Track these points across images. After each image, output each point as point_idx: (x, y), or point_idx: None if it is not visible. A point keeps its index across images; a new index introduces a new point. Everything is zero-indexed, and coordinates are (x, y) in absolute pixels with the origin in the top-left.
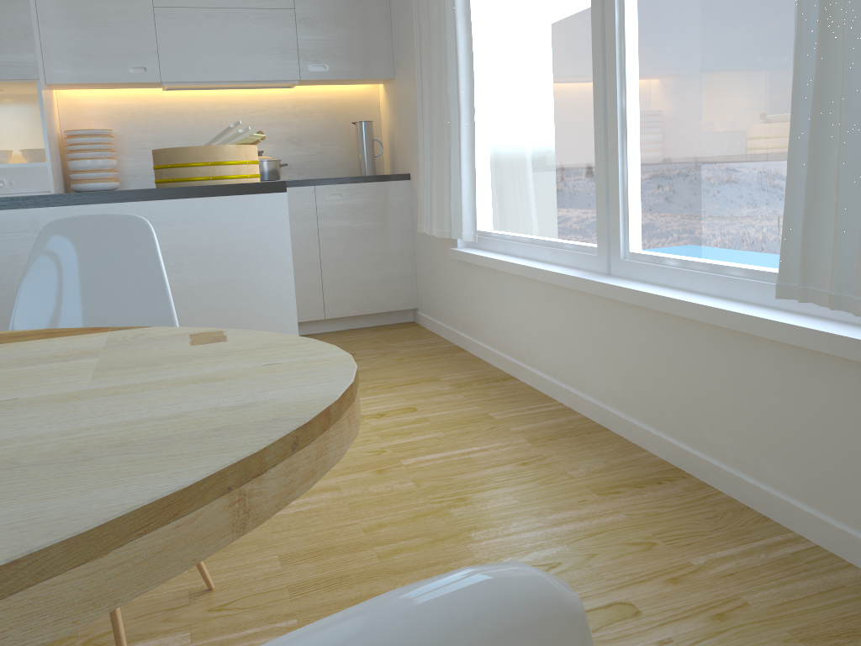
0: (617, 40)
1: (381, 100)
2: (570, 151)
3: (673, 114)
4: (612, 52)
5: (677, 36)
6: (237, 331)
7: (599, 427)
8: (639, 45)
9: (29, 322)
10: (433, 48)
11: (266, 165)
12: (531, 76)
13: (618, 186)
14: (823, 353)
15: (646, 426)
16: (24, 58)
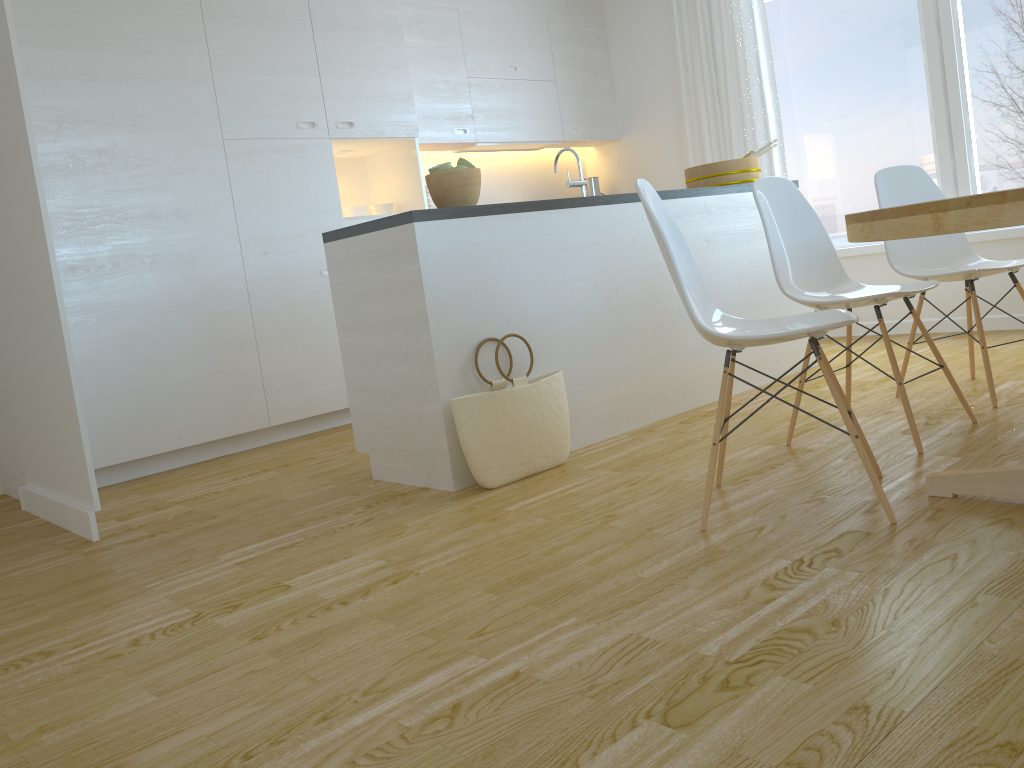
0: (959, 85)
1: (588, 161)
2: (899, 163)
3: (1017, 124)
4: (955, 93)
5: (1017, 79)
6: None
7: (974, 331)
8: (978, 87)
9: None
10: (729, 105)
11: None
12: (844, 118)
13: (967, 174)
14: None
15: (1022, 314)
16: (408, 118)
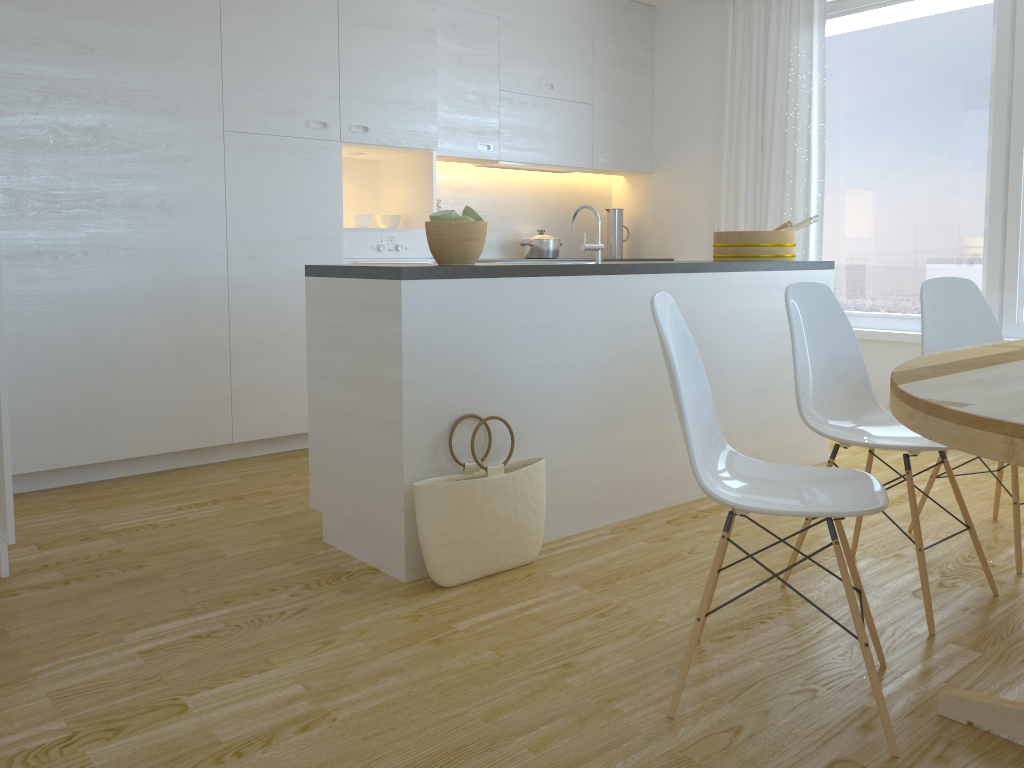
0: (1022, 180)
1: (615, 190)
2: (944, 250)
3: None
4: (1016, 187)
5: None
6: None
7: None
8: None
9: (930, 344)
10: (772, 159)
11: (556, 243)
12: (892, 192)
13: (1016, 276)
14: None
15: None
16: (429, 129)
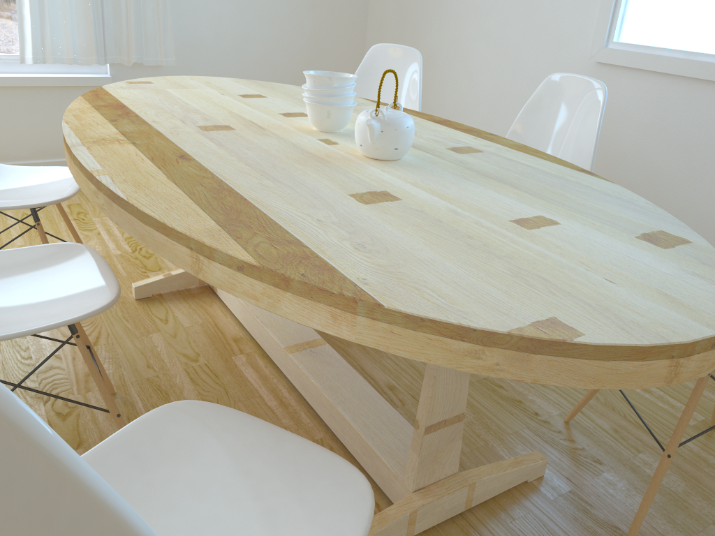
0: None
1: None
2: None
3: None
4: None
5: None
6: (131, 80)
7: None
8: None
9: None
10: None
11: None
12: None
13: None
14: (40, 88)
15: None
16: None
